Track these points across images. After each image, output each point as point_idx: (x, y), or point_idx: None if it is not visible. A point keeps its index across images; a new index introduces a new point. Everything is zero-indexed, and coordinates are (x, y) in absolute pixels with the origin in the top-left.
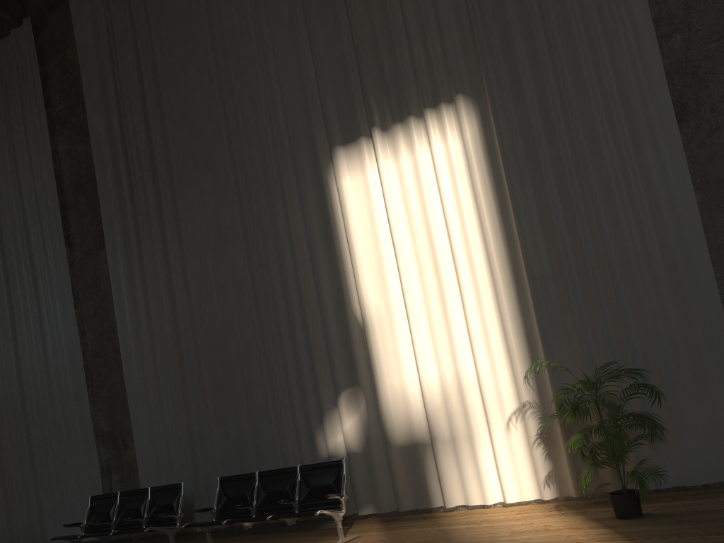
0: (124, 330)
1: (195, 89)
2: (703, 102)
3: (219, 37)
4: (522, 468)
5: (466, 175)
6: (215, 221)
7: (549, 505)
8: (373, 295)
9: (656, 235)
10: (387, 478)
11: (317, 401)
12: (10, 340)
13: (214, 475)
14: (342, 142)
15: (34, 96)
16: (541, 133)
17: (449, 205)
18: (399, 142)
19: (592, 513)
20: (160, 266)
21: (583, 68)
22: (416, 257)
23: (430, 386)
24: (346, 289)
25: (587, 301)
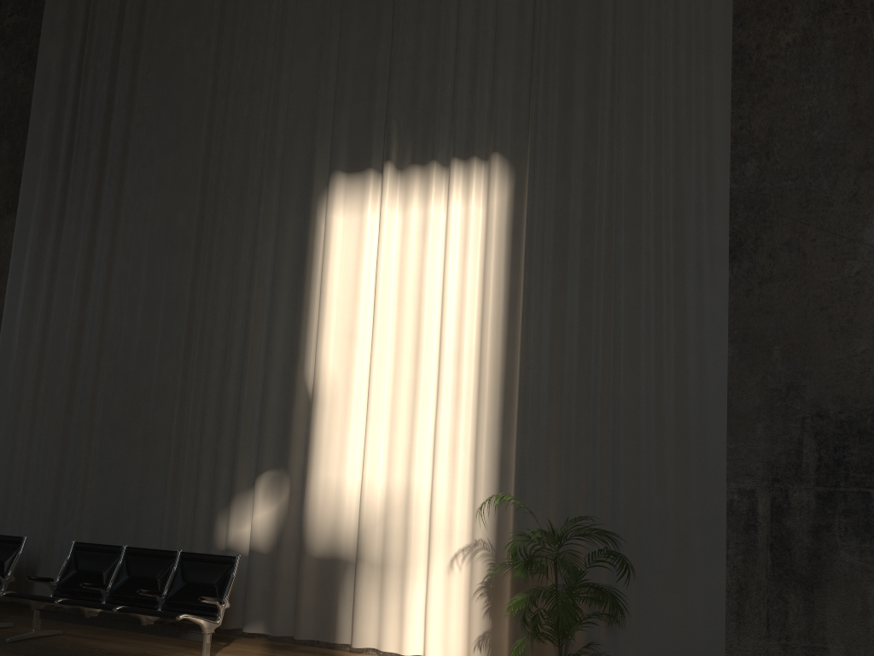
0: (11, 323)
1: (185, 51)
2: (763, 245)
3: None
4: (455, 620)
5: (481, 251)
6: (166, 219)
7: None
8: (334, 364)
9: (675, 381)
10: (292, 593)
11: (231, 476)
12: None
13: (75, 538)
14: (346, 168)
15: None
16: (578, 227)
17: (451, 280)
18: (413, 188)
19: None
20: (79, 256)
21: (642, 166)
22: (397, 331)
23: (373, 492)
24: (304, 347)
25: (580, 438)
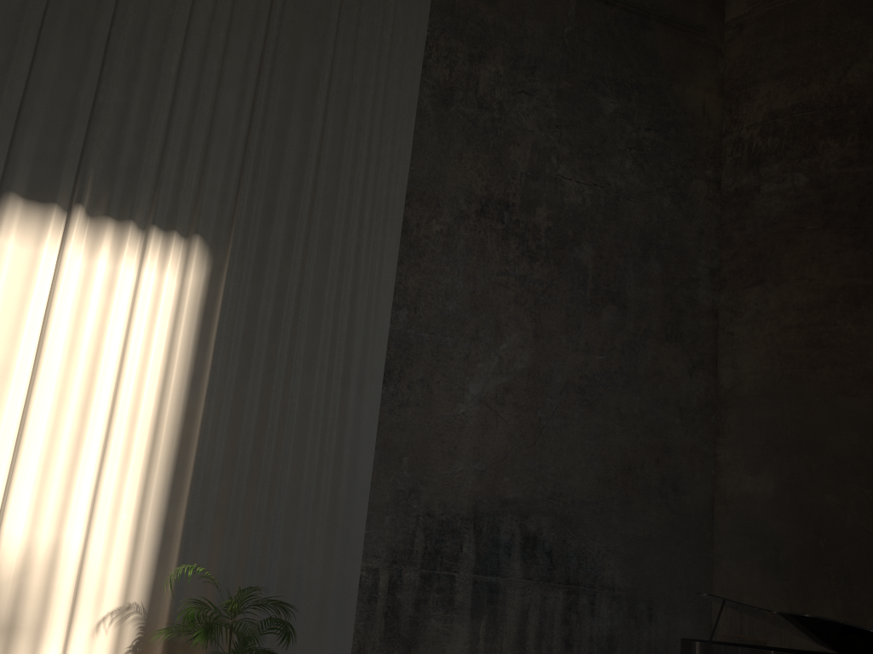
0: None
1: None
2: (405, 377)
3: None
4: None
5: (169, 321)
6: None
7: None
8: None
9: (332, 474)
10: None
11: None
12: None
13: None
14: (24, 193)
15: None
16: (266, 325)
17: (135, 342)
18: (103, 240)
19: None
20: None
21: (327, 290)
22: (65, 379)
23: (10, 548)
24: None
25: (246, 513)
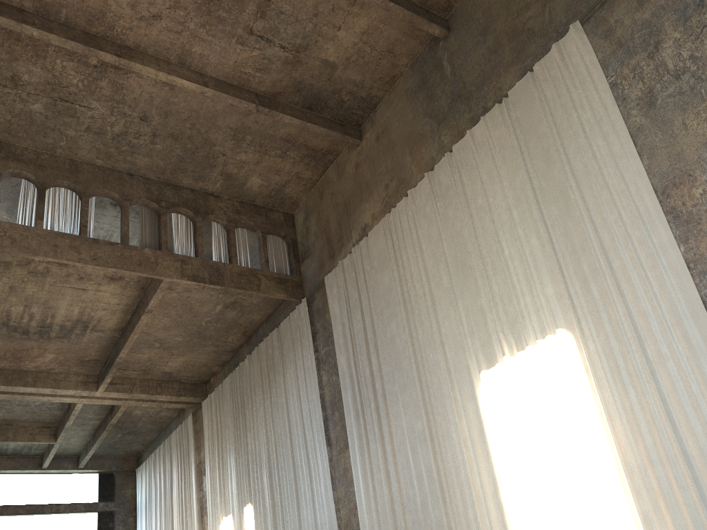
0: (361, 508)
1: (396, 336)
2: None
3: (407, 301)
4: None
5: (572, 387)
6: (412, 427)
7: None
8: (517, 483)
9: None
10: None
11: None
12: (296, 515)
13: None
14: (486, 367)
15: (308, 346)
16: (619, 354)
17: (561, 411)
18: (522, 365)
19: None
20: (380, 461)
21: (641, 304)
22: (544, 452)
23: None
24: (499, 478)
25: (674, 488)
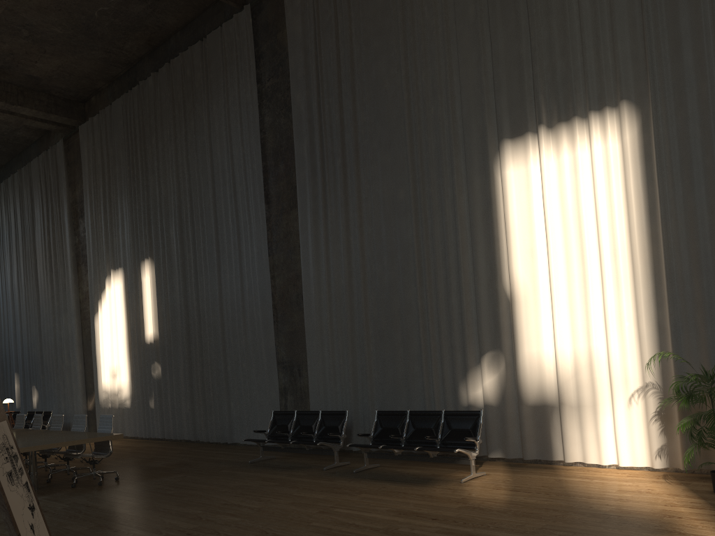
0: (307, 280)
1: (384, 77)
2: None
3: (410, 32)
4: (638, 438)
5: (621, 175)
6: (391, 195)
7: (657, 473)
8: (522, 274)
9: None
10: (517, 430)
11: (463, 358)
12: (216, 277)
13: (371, 407)
14: (510, 135)
15: (249, 74)
16: (698, 143)
17: (601, 201)
18: (562, 140)
19: (693, 485)
20: (341, 230)
21: None
22: (565, 244)
23: (564, 358)
24: (499, 266)
25: None
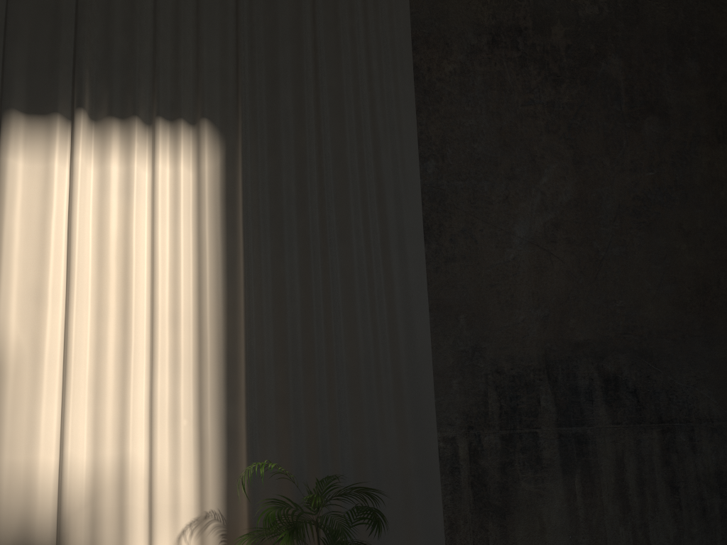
0: None
1: None
2: (445, 231)
3: None
4: None
5: (193, 214)
6: None
7: None
8: (16, 327)
9: (389, 344)
10: None
11: None
12: None
13: None
14: (25, 109)
15: None
16: (292, 200)
17: (163, 241)
18: (111, 141)
19: None
20: None
21: (348, 152)
22: (99, 292)
23: (77, 473)
24: None
25: (308, 399)
